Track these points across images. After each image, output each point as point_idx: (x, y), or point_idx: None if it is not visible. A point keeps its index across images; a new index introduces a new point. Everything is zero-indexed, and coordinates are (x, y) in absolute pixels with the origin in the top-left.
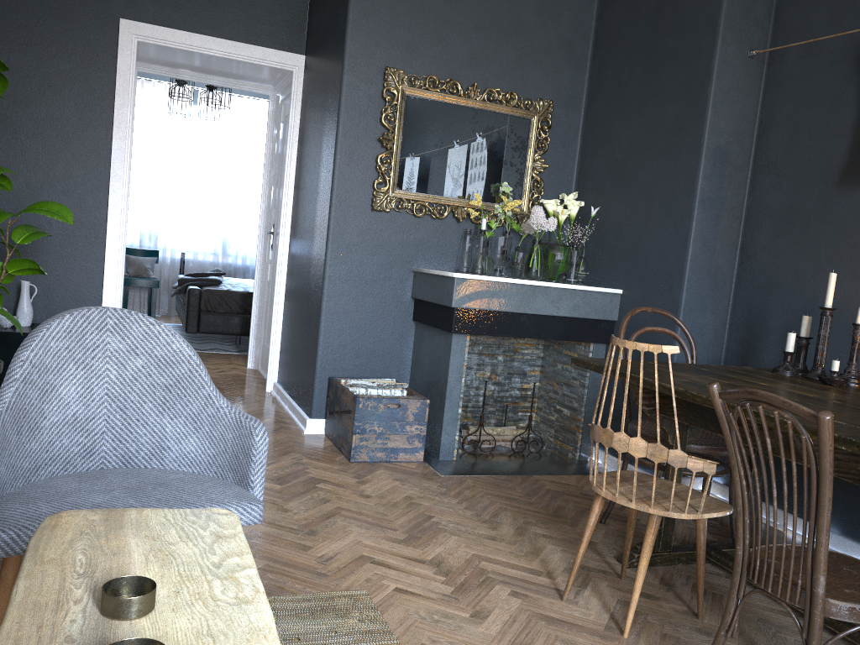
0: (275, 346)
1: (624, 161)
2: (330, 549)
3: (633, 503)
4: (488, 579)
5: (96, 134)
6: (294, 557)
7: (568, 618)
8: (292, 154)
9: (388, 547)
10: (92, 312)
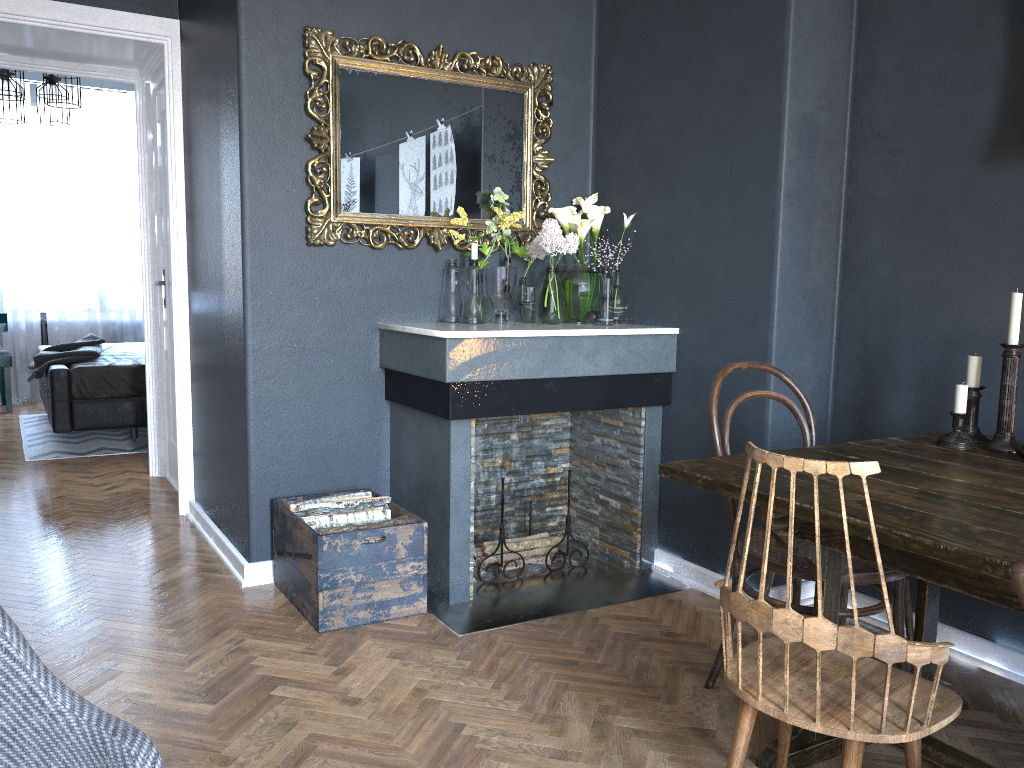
0: (186, 449)
1: (663, 146)
2: None
3: (818, 724)
4: None
5: None
6: None
7: None
8: (178, 169)
9: None
10: None
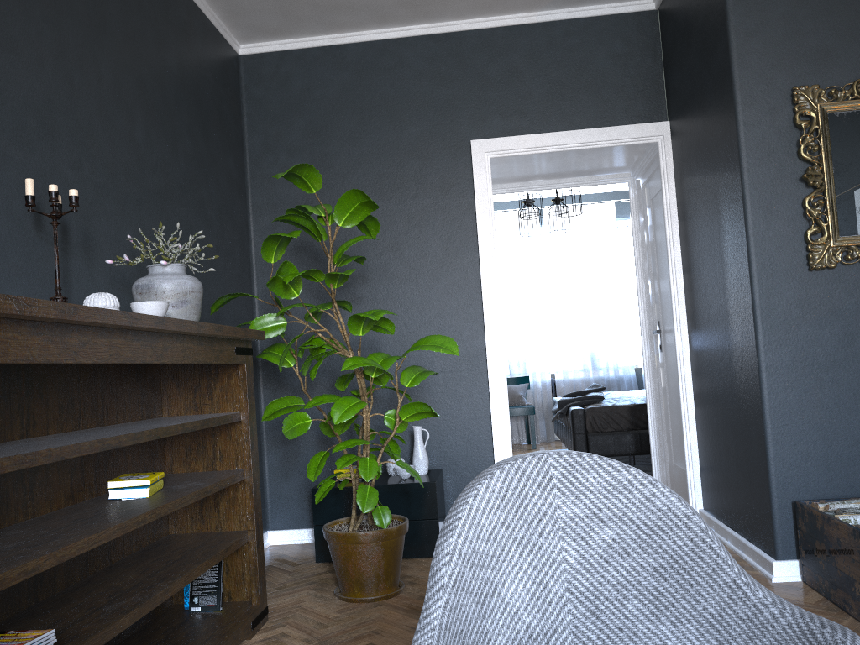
0: (693, 464)
1: None
2: None
3: None
4: None
5: (463, 262)
6: None
7: None
8: (674, 234)
9: None
10: (528, 461)
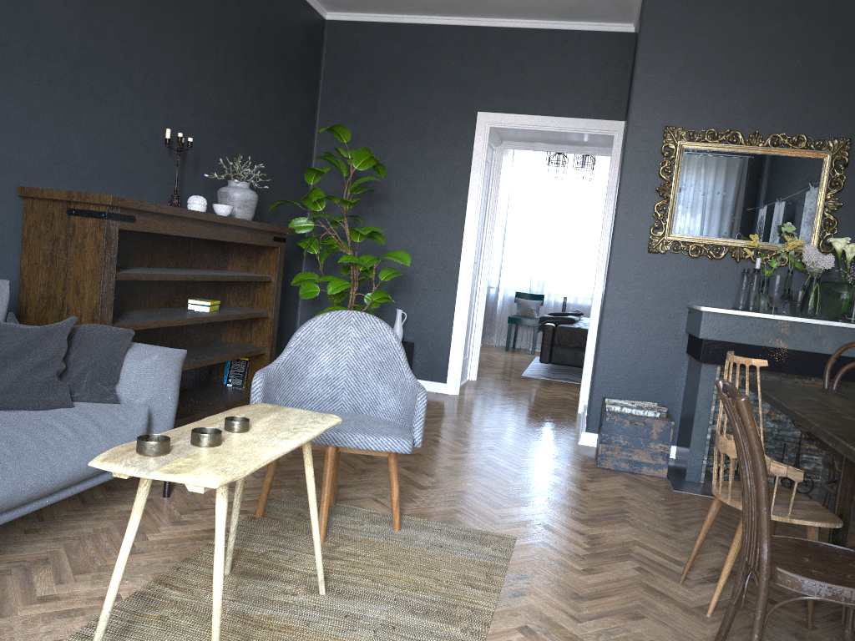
0: (587, 373)
1: None
2: (516, 511)
3: (728, 499)
4: (627, 555)
5: (456, 200)
6: (485, 509)
7: (668, 593)
8: (609, 207)
9: (564, 520)
10: (343, 312)
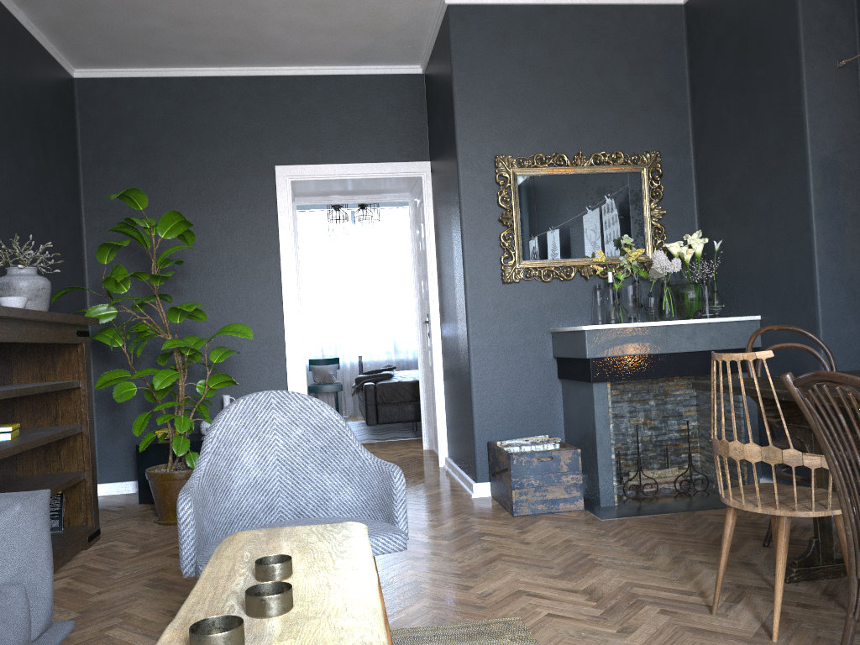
0: (442, 423)
1: (738, 192)
2: (489, 587)
3: (759, 508)
4: (638, 601)
5: (267, 264)
6: (456, 595)
7: (716, 628)
8: (431, 249)
9: (543, 582)
10: (259, 395)
